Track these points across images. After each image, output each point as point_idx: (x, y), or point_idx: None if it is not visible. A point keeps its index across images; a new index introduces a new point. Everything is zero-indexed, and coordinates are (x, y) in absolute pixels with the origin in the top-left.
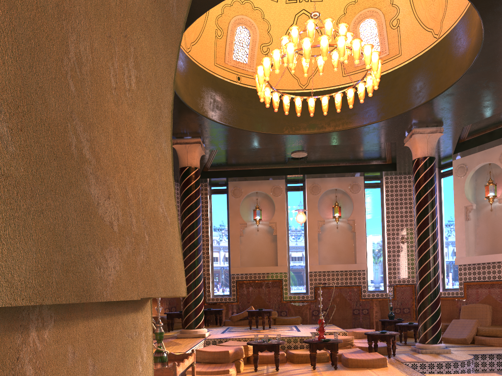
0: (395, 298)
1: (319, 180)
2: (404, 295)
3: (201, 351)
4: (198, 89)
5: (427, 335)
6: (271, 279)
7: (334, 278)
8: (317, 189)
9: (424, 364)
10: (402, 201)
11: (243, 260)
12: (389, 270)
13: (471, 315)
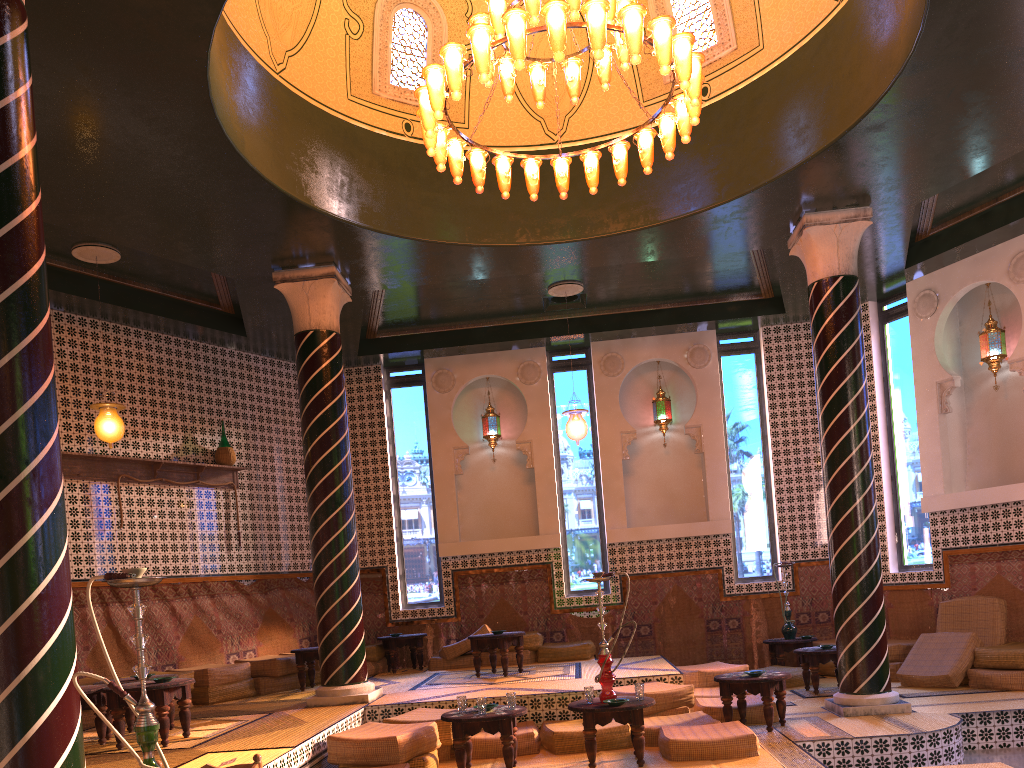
0: (798, 592)
1: (619, 345)
2: (816, 585)
3: (338, 740)
4: (310, 155)
5: (858, 675)
6: (527, 564)
7: (662, 556)
8: (616, 364)
9: (846, 743)
10: (804, 380)
11: (467, 525)
12: (780, 531)
13: (961, 621)
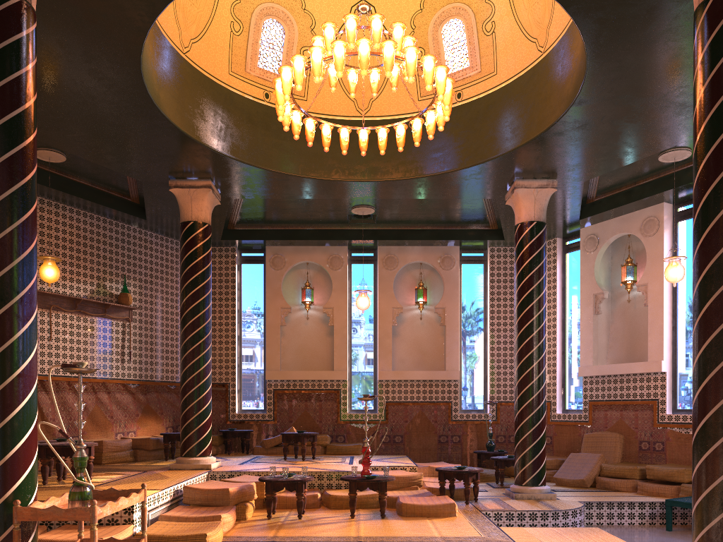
0: (499, 422)
1: (396, 250)
2: (511, 418)
3: (190, 489)
4: (201, 108)
5: (525, 474)
6: (324, 389)
7: (413, 391)
8: (393, 262)
9: (512, 514)
10: (513, 284)
11: (286, 360)
12: (491, 381)
13: (595, 447)
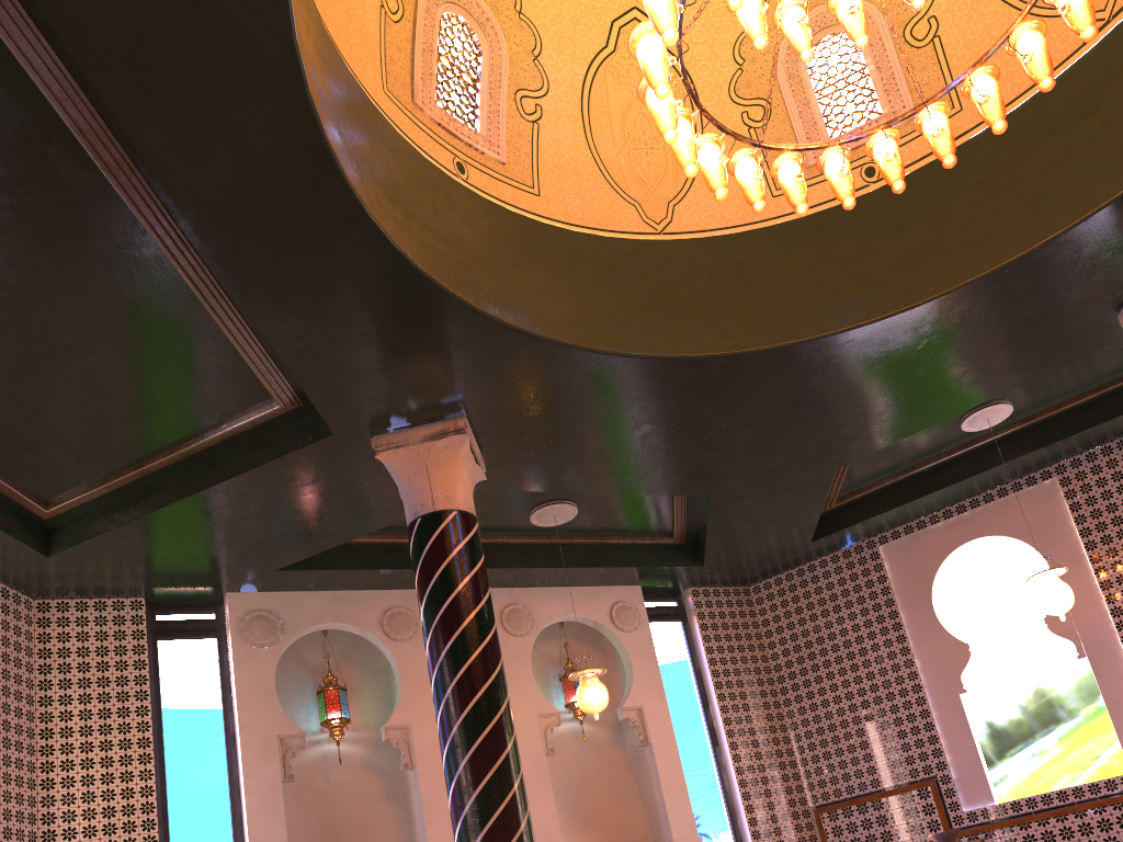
0: None
1: None
2: None
3: None
4: None
5: None
6: None
7: None
8: None
9: None
10: (11, 686)
11: None
12: None
13: None
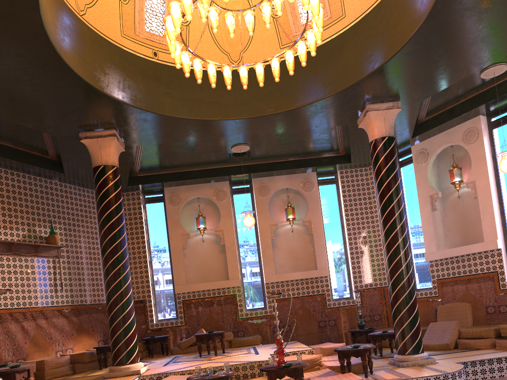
0: (364, 305)
1: (267, 180)
2: (373, 301)
3: None
4: (100, 63)
5: (407, 345)
6: (223, 295)
7: (294, 288)
8: (266, 189)
9: None
10: (361, 197)
11: (189, 276)
12: (353, 274)
13: (449, 315)
